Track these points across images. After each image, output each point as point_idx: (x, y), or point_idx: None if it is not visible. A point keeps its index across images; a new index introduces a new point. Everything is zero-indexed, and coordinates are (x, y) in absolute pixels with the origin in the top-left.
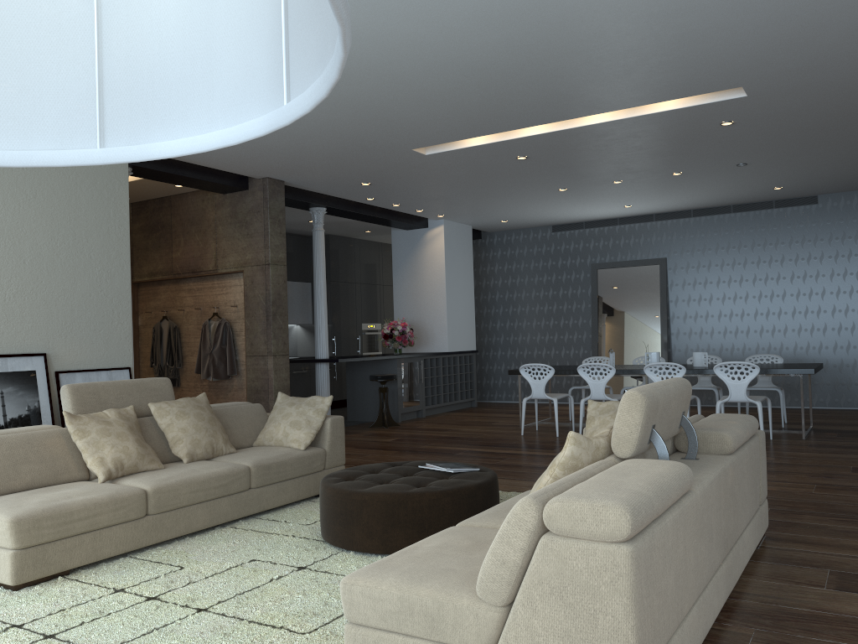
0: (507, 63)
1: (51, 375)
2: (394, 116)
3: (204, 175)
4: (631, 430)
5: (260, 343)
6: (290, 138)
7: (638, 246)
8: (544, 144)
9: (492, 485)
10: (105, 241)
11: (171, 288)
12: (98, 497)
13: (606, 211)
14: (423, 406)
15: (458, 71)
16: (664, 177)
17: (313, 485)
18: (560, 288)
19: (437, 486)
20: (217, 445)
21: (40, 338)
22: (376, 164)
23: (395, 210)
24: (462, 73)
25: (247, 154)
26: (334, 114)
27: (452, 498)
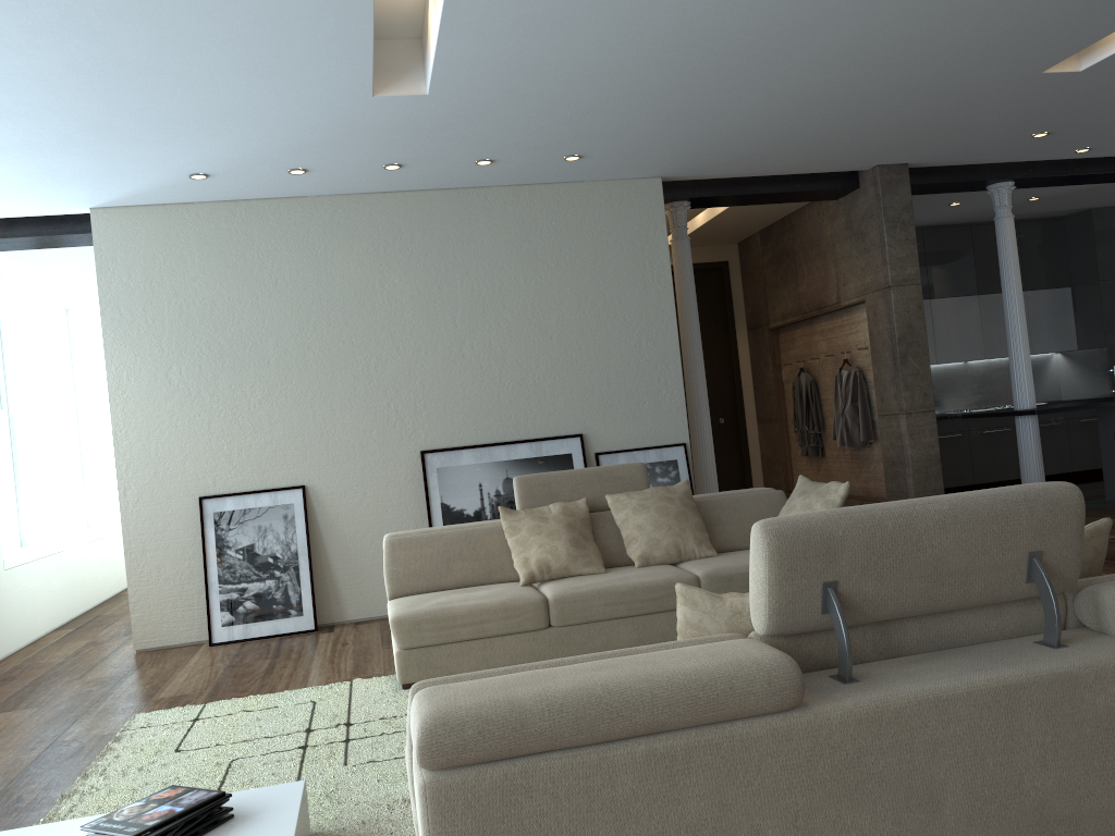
0: None
1: (591, 457)
2: (937, 45)
3: (787, 185)
4: (757, 590)
5: (889, 397)
6: (833, 116)
7: None
8: None
9: None
10: (641, 298)
11: (805, 332)
12: (488, 603)
13: None
14: None
15: None
16: None
17: None
18: None
19: None
20: (685, 547)
21: (575, 418)
22: (1015, 107)
23: None
24: None
25: (808, 149)
26: (845, 72)
27: None
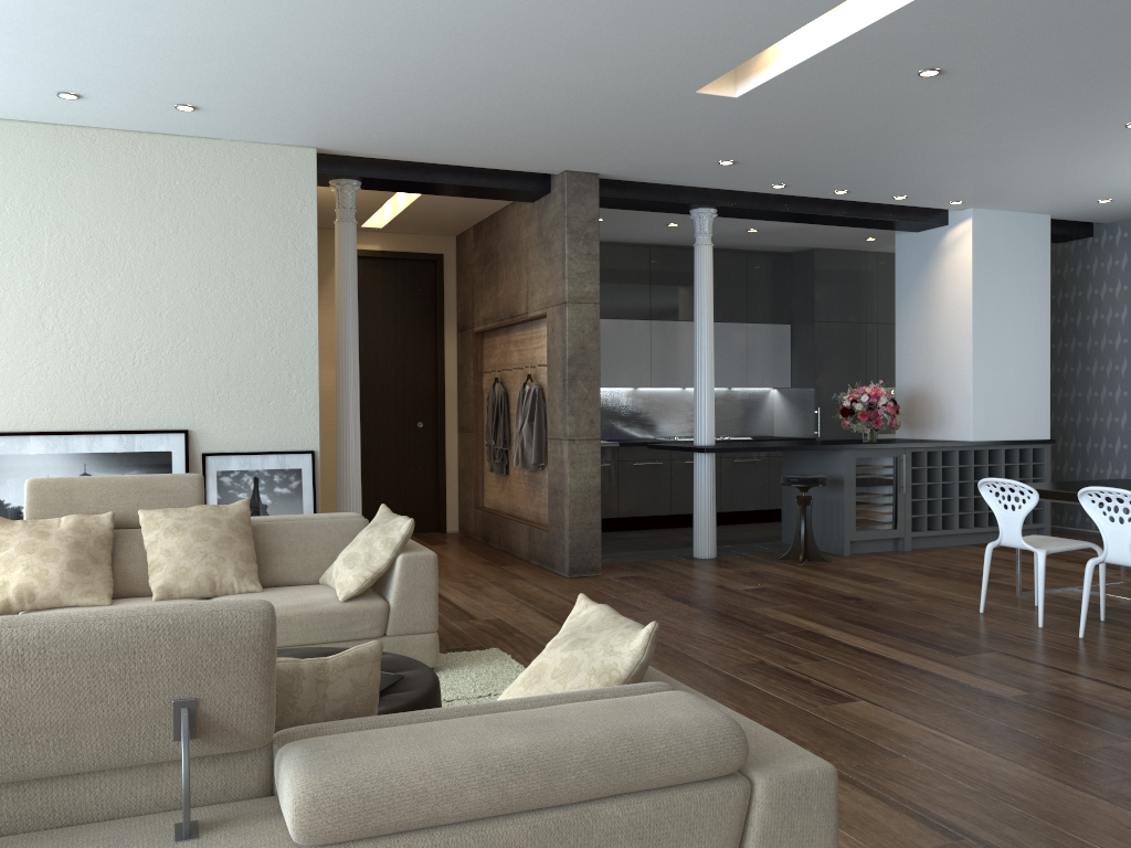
0: None
1: (197, 457)
2: (560, 38)
3: (470, 179)
4: None
5: (557, 420)
6: (483, 106)
7: None
8: (932, 36)
9: None
10: (278, 282)
11: (503, 340)
12: None
13: None
14: (906, 532)
15: None
16: None
17: None
18: None
19: None
20: (222, 579)
21: (182, 410)
22: (685, 127)
23: (855, 200)
24: None
25: (476, 140)
26: (467, 53)
27: None
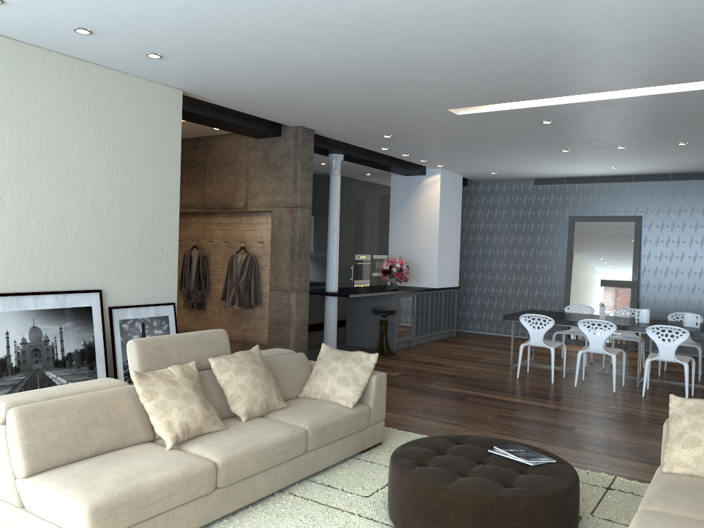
0: (595, 32)
1: (105, 310)
2: (447, 79)
3: (245, 122)
4: None
5: (284, 279)
6: (337, 93)
7: (615, 203)
8: (576, 111)
9: (578, 486)
10: (158, 182)
11: (201, 221)
12: (172, 475)
13: (591, 170)
14: (414, 336)
15: (539, 38)
16: (667, 146)
17: (358, 443)
18: (538, 236)
19: (528, 488)
20: (271, 401)
21: (97, 275)
22: (406, 120)
23: (402, 159)
24: (541, 40)
25: (290, 105)
26: (391, 73)
27: (546, 505)
